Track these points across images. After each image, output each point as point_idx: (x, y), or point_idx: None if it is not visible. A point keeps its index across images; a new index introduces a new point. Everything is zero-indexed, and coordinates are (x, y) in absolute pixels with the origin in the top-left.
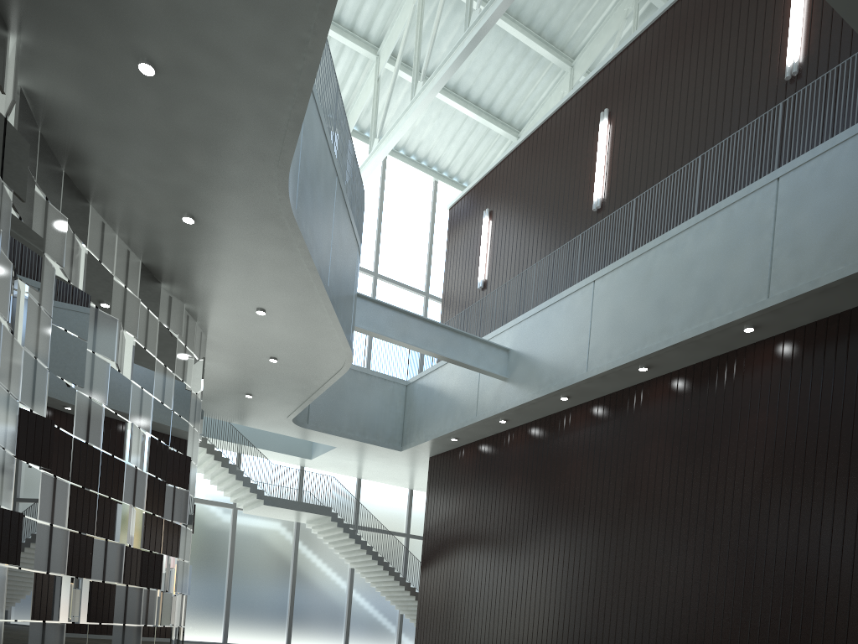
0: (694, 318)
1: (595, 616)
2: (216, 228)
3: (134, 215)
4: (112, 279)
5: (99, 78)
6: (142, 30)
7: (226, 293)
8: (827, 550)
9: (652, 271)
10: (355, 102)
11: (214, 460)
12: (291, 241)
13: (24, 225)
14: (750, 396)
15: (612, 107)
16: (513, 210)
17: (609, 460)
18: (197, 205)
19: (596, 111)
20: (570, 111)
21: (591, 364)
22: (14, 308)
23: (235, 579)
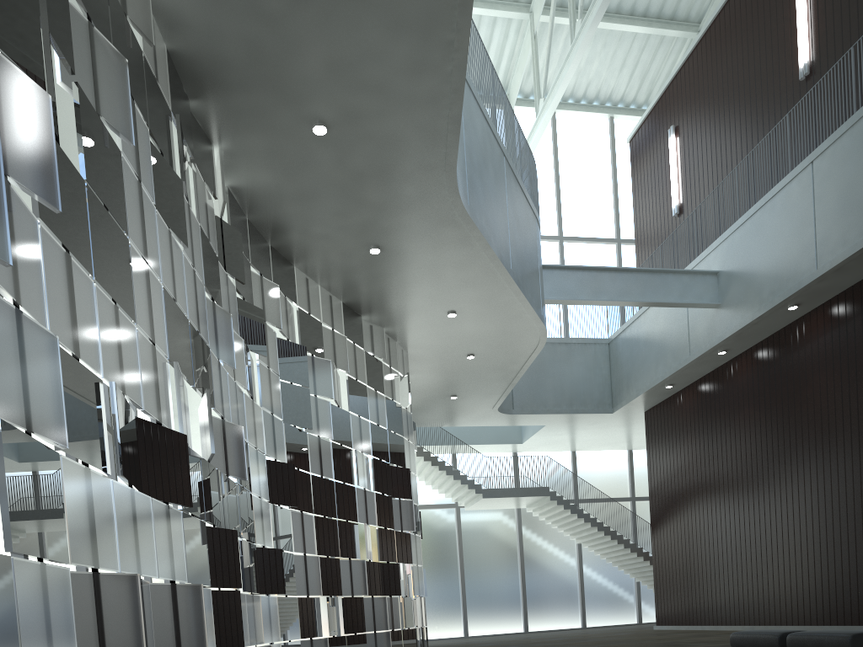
0: None
1: None
2: (400, 249)
3: (330, 262)
4: (321, 326)
5: (284, 154)
6: (311, 97)
7: (418, 306)
8: None
9: None
10: (515, 70)
11: (432, 466)
12: (468, 238)
13: (247, 303)
14: None
15: None
16: (702, 117)
17: (861, 364)
18: (380, 234)
19: None
20: None
21: (822, 259)
22: (250, 376)
23: (467, 574)
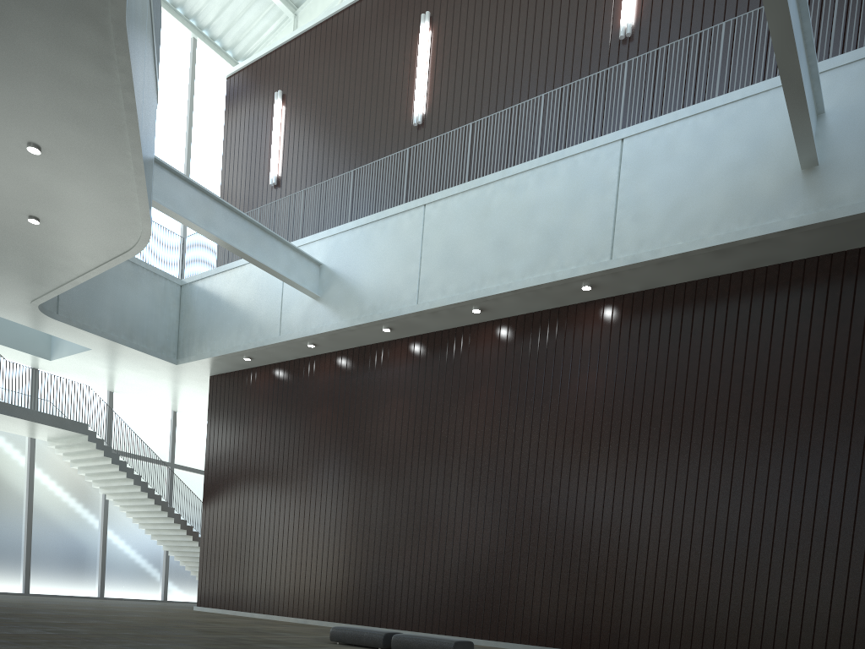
0: (536, 266)
1: (420, 564)
2: None
3: None
4: None
5: None
6: None
7: None
8: (649, 508)
9: (491, 207)
10: None
11: None
12: (110, 60)
13: None
14: (580, 354)
15: (435, 12)
16: (313, 101)
17: (434, 403)
18: None
19: (416, 10)
20: (383, 2)
21: (423, 297)
22: None
23: None
